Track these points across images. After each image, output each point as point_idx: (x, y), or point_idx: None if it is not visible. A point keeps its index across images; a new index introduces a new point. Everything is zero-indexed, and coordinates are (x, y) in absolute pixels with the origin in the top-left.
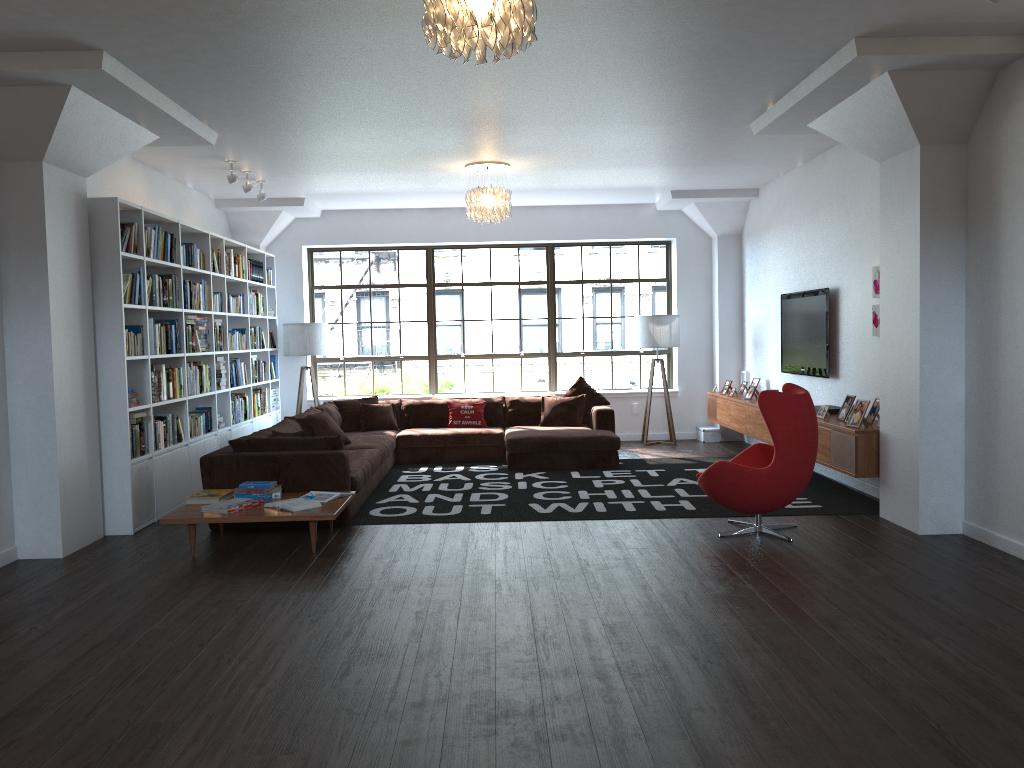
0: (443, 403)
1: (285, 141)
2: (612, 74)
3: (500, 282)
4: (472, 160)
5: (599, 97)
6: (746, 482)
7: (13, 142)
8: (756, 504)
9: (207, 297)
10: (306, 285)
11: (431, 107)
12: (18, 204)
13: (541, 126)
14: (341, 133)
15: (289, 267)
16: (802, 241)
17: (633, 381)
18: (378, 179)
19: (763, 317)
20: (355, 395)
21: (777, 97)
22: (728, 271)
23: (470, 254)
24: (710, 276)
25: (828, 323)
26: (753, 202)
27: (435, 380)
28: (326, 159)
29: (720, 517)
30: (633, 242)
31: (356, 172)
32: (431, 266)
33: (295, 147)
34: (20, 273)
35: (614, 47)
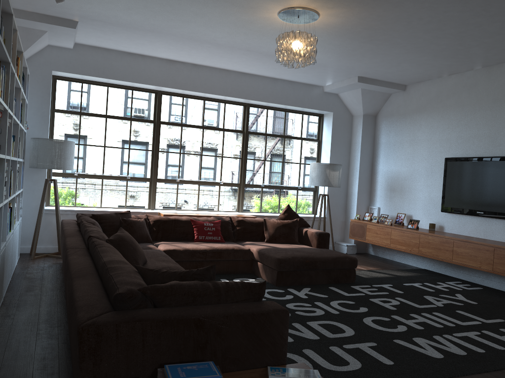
0: (186, 220)
1: None
2: None
3: (210, 127)
4: (300, 3)
5: None
6: None
7: None
8: None
9: (4, 89)
10: (50, 107)
11: None
12: None
13: None
14: None
15: (37, 88)
16: (477, 121)
17: (292, 208)
18: (180, 10)
19: (406, 172)
20: (84, 206)
21: None
22: (367, 139)
23: (189, 102)
24: (350, 141)
25: None
26: (397, 94)
27: (154, 198)
28: None
29: None
30: (301, 111)
31: None
32: (160, 107)
33: None
34: None
35: None
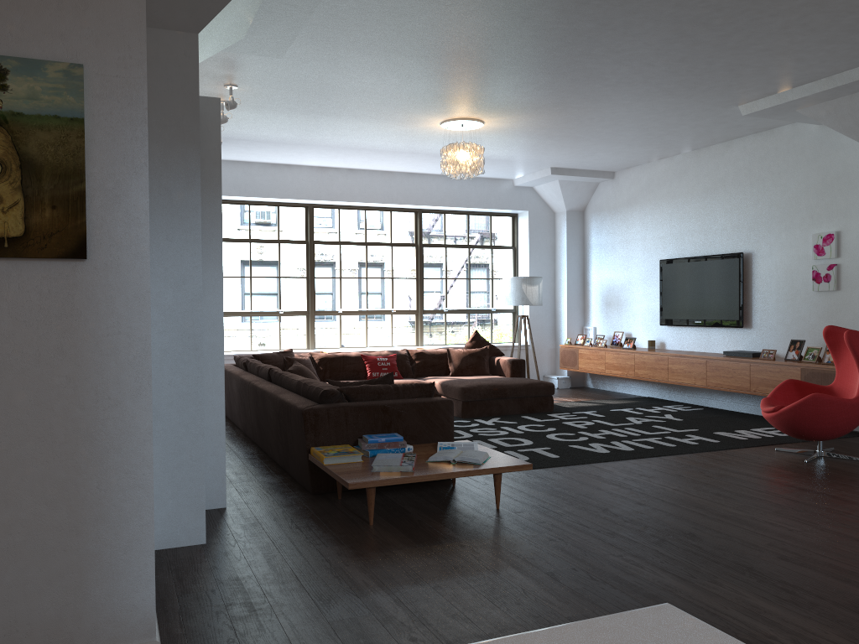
0: (356, 356)
1: (336, 67)
2: (758, 34)
3: (374, 242)
4: (461, 115)
5: (698, 58)
6: (841, 411)
7: (173, 2)
8: (839, 431)
9: None
10: None
11: (549, 46)
12: (163, 84)
13: (592, 84)
14: (409, 65)
15: None
16: (690, 215)
17: (485, 336)
18: (336, 127)
19: (621, 280)
20: (232, 351)
21: (811, 81)
22: (574, 241)
23: (347, 214)
24: (554, 245)
25: (742, 282)
26: (605, 183)
27: (313, 335)
28: (333, 96)
29: (757, 446)
30: (488, 213)
31: (331, 116)
32: (312, 224)
33: (331, 76)
34: (162, 173)
35: (820, 3)
